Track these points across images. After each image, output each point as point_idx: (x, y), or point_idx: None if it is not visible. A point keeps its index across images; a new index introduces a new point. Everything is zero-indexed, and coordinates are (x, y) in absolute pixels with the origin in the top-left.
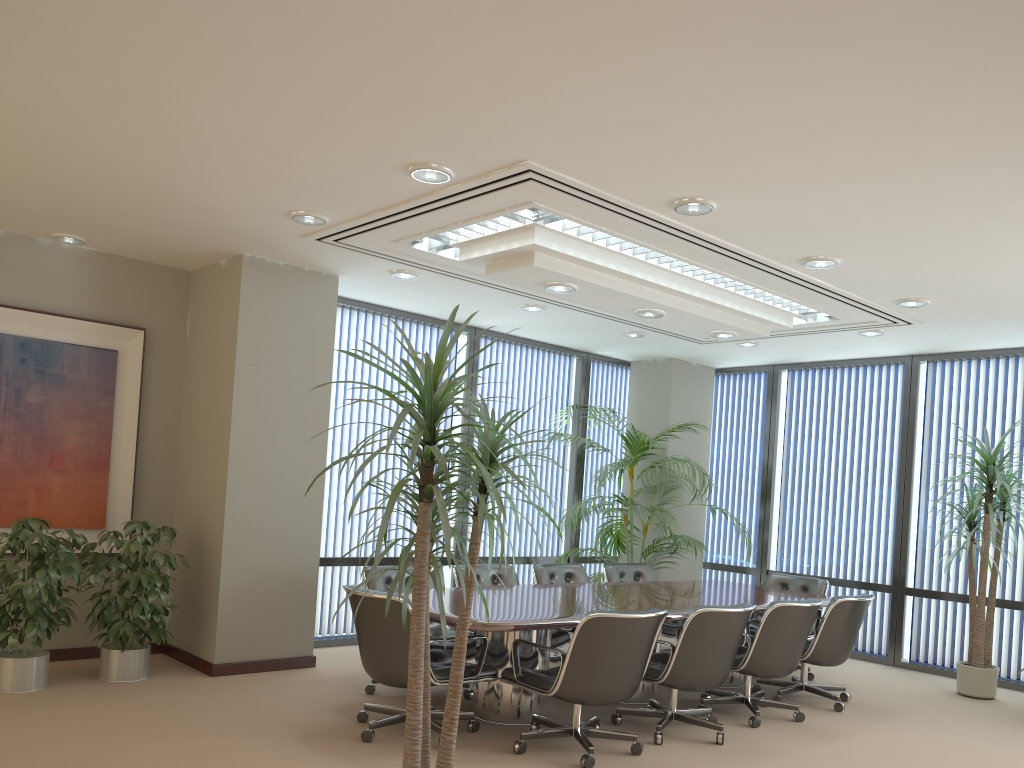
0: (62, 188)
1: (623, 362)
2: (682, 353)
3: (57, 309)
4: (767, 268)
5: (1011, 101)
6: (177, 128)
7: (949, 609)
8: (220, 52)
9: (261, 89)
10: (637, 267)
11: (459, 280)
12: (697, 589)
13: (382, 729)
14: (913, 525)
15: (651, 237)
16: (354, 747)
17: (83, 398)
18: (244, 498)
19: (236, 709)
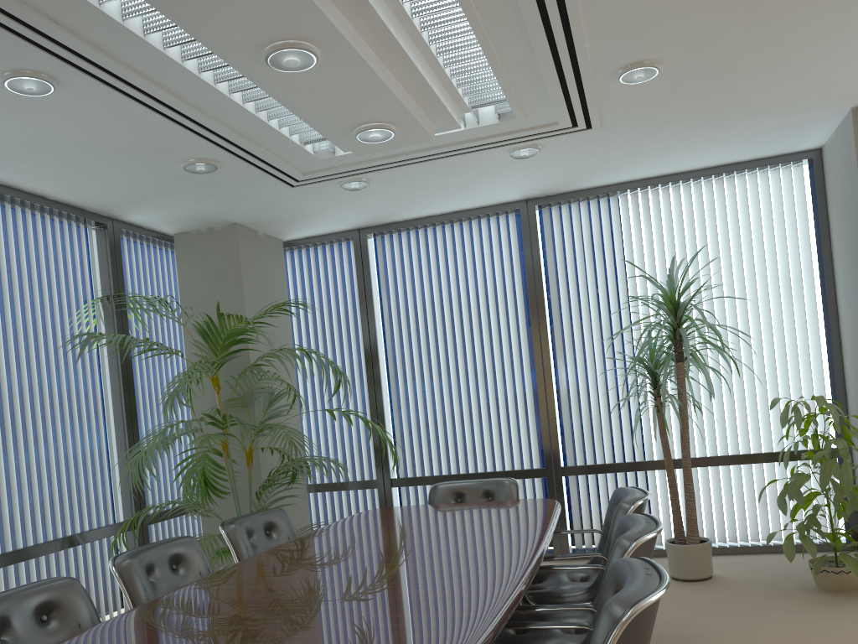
0: None
1: (163, 236)
2: (254, 212)
3: None
4: None
5: None
6: None
7: (610, 482)
8: None
9: None
10: None
11: None
12: (395, 533)
13: None
14: (555, 395)
15: None
16: None
17: None
18: None
19: None
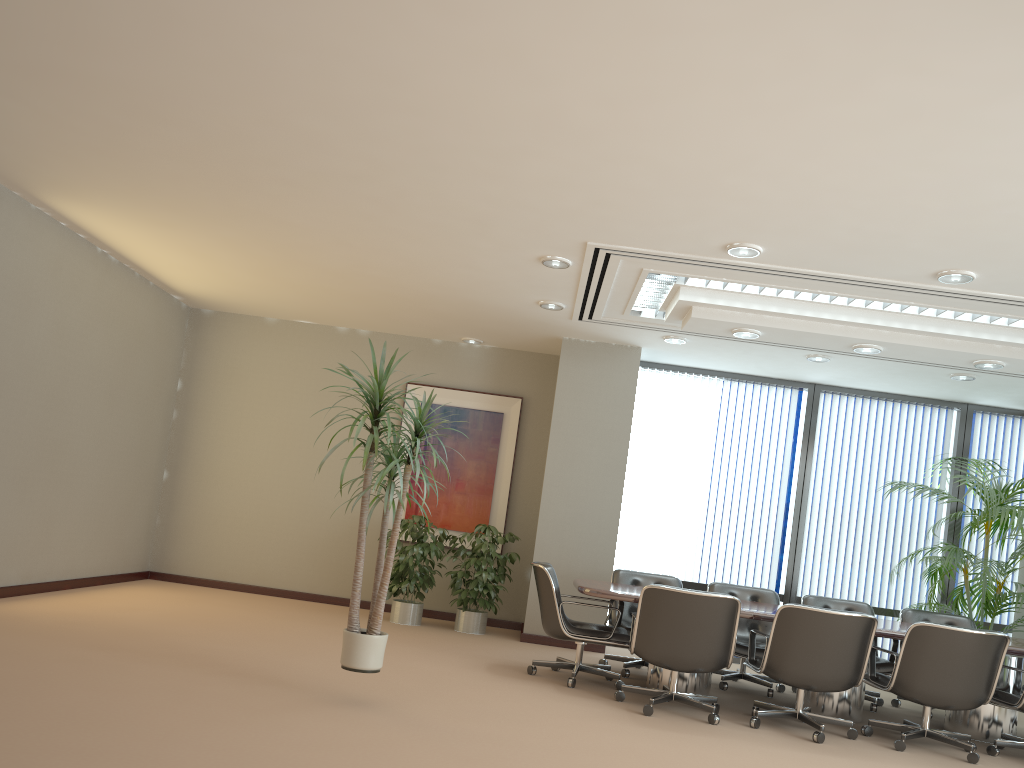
0: (425, 308)
1: None
2: None
3: (468, 387)
4: (919, 290)
5: (773, 126)
6: (416, 263)
7: None
8: (373, 221)
9: (413, 234)
10: (807, 307)
11: (715, 339)
12: None
13: (557, 674)
14: None
15: (771, 280)
16: (515, 673)
17: (478, 445)
18: (553, 514)
19: (493, 651)
